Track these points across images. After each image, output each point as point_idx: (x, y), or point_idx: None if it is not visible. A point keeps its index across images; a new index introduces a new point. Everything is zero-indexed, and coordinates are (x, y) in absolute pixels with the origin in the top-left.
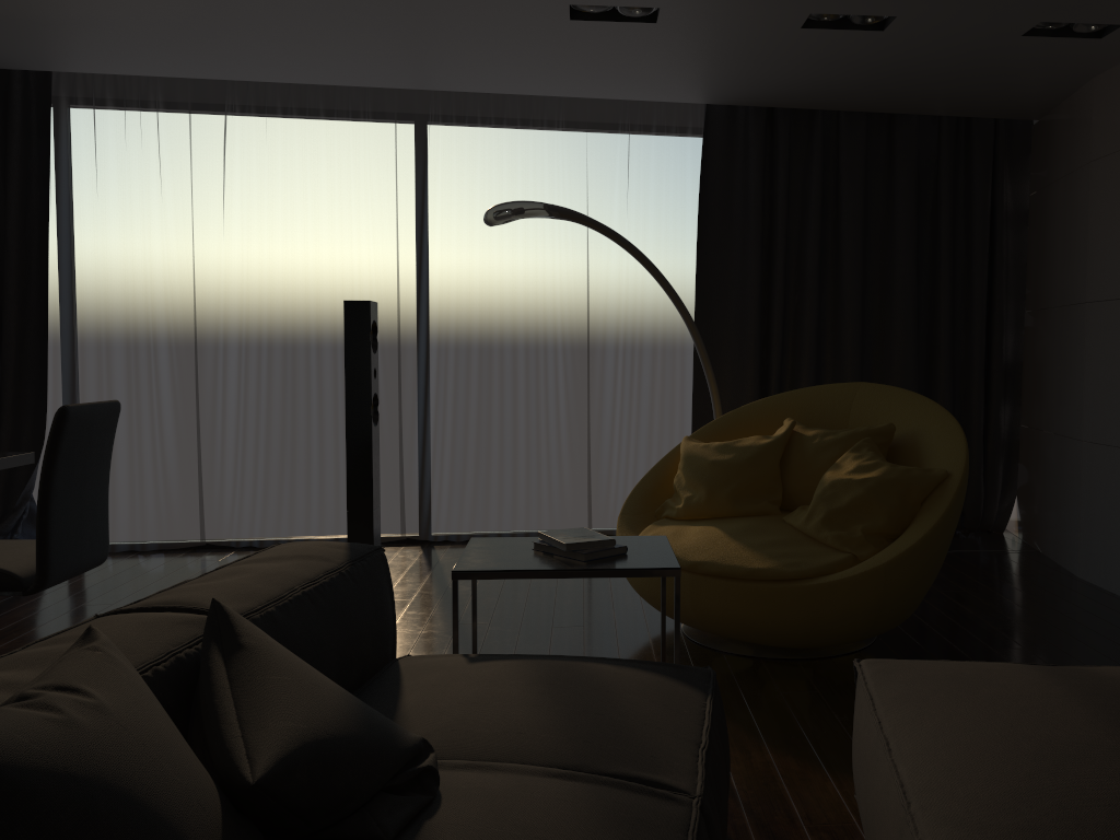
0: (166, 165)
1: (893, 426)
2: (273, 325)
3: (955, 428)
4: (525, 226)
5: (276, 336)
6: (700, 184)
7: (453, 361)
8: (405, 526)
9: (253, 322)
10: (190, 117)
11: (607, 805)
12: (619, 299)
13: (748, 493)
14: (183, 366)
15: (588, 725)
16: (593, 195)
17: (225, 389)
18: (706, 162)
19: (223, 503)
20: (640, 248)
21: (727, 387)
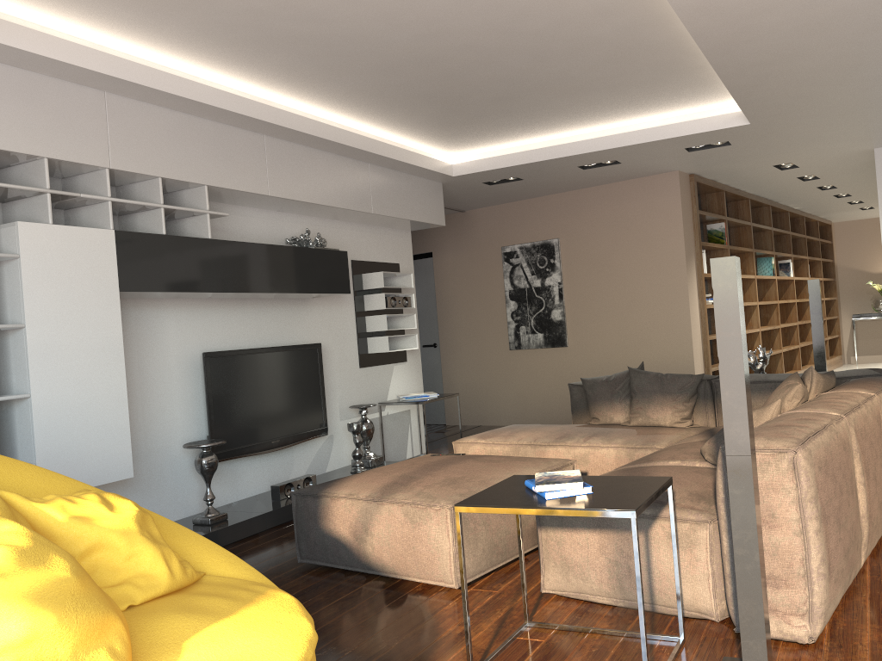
0: None
1: None
2: None
3: None
4: None
5: None
6: None
7: None
8: None
9: None
10: None
11: (647, 459)
12: None
13: None
14: None
15: (635, 469)
16: None
17: None
18: None
19: None
20: None
21: None
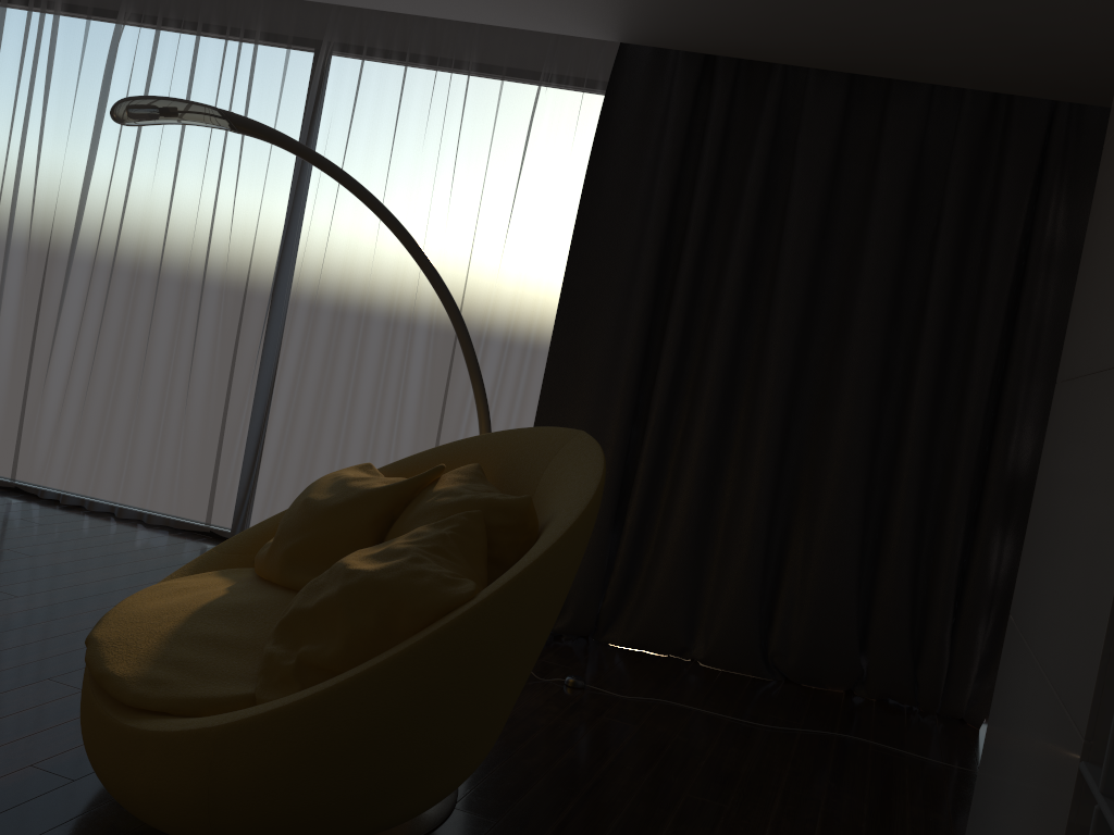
0: (56, 71)
1: (528, 501)
2: (119, 258)
3: (568, 523)
4: (412, 187)
5: (121, 271)
6: (594, 149)
7: (301, 334)
8: (211, 517)
9: (105, 252)
10: (88, 22)
11: None
12: (497, 290)
13: (313, 557)
14: (29, 289)
15: None
16: (495, 157)
17: (59, 321)
18: (611, 122)
19: (37, 446)
20: (542, 232)
21: (587, 426)
